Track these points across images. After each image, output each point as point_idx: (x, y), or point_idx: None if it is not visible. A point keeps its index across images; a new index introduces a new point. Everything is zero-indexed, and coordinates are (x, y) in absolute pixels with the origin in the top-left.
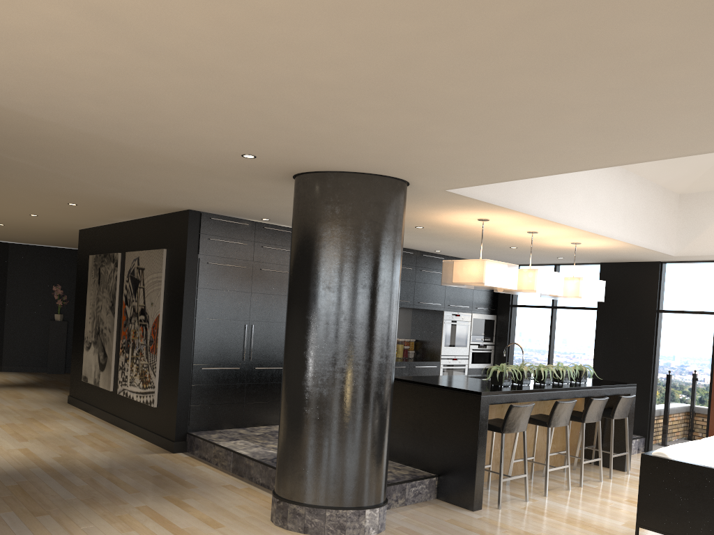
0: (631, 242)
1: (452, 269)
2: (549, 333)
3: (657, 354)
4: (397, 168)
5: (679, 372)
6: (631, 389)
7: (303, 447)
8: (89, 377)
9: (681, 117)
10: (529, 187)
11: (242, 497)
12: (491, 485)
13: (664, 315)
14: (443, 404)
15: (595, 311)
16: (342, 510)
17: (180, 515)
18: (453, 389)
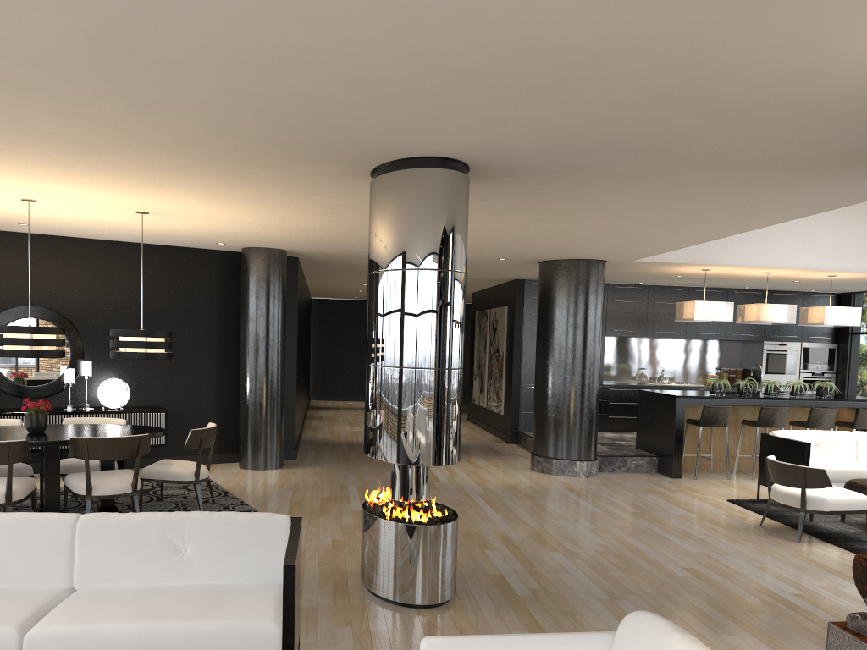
0: None
1: (679, 309)
2: None
3: None
4: (581, 256)
5: None
6: None
7: (541, 423)
8: (475, 399)
9: (652, 235)
10: (724, 245)
11: (526, 461)
12: (718, 472)
13: None
14: (660, 406)
15: None
16: (561, 460)
17: (483, 462)
18: (665, 395)
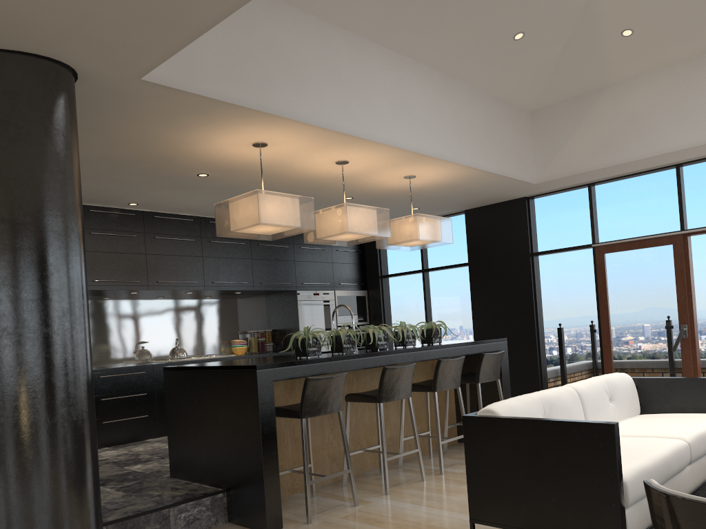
0: (472, 166)
1: (225, 213)
2: (424, 300)
3: (539, 305)
4: (7, 26)
5: (565, 321)
6: (500, 344)
7: None
8: None
9: None
10: (298, 86)
11: None
12: (321, 491)
13: (540, 258)
14: (219, 391)
15: (468, 266)
16: None
17: None
18: (228, 368)
